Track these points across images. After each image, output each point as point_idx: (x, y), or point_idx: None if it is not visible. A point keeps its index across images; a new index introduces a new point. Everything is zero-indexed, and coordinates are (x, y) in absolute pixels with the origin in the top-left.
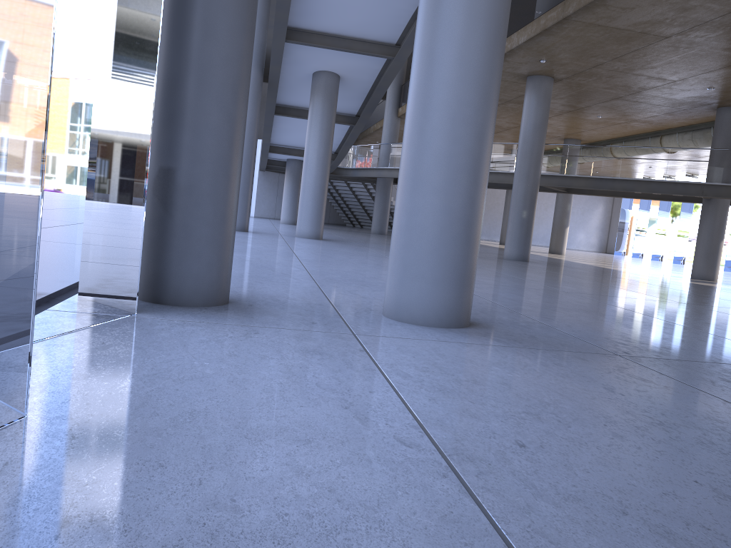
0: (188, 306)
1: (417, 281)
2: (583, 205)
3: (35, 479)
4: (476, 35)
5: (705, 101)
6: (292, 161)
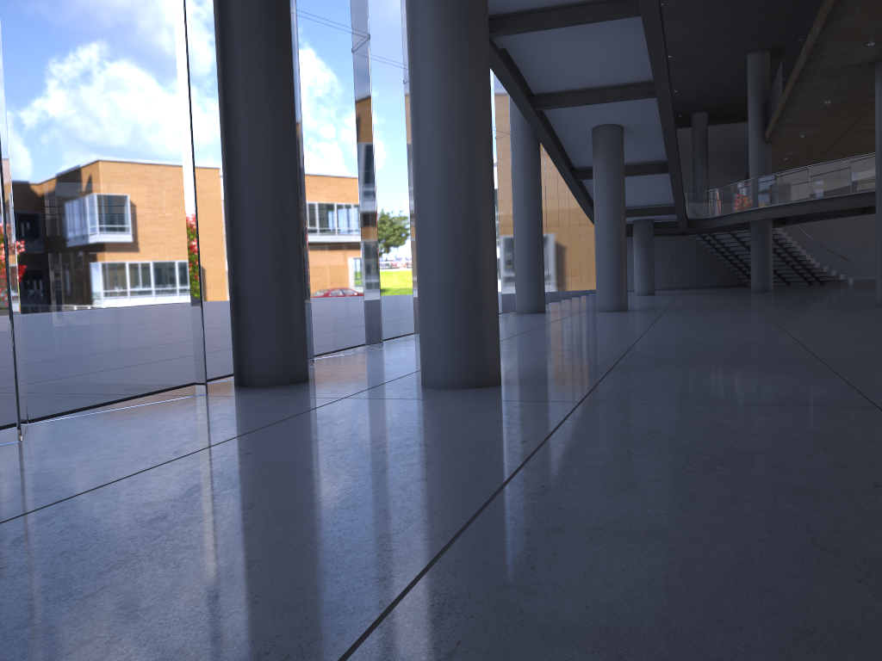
0: (260, 386)
1: (428, 350)
2: None
3: None
4: (439, 128)
5: None
6: (638, 222)
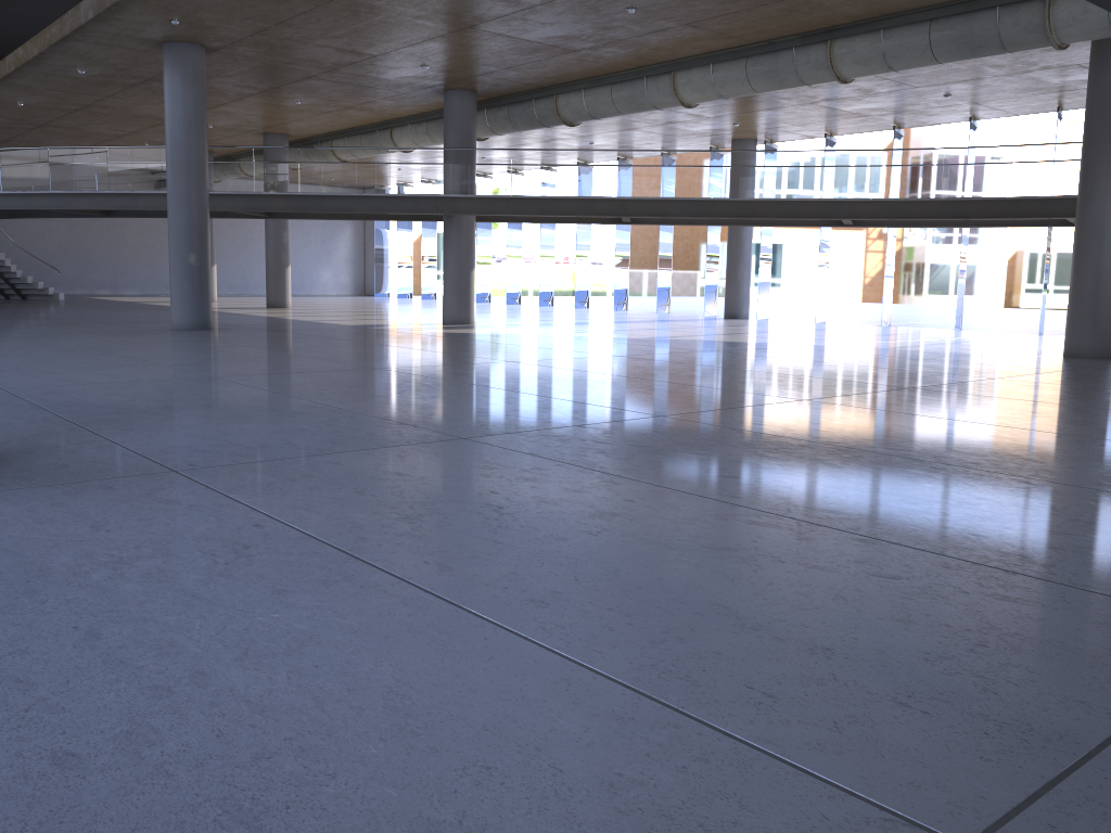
0: None
1: None
2: (323, 228)
3: None
4: None
5: (426, 83)
6: None
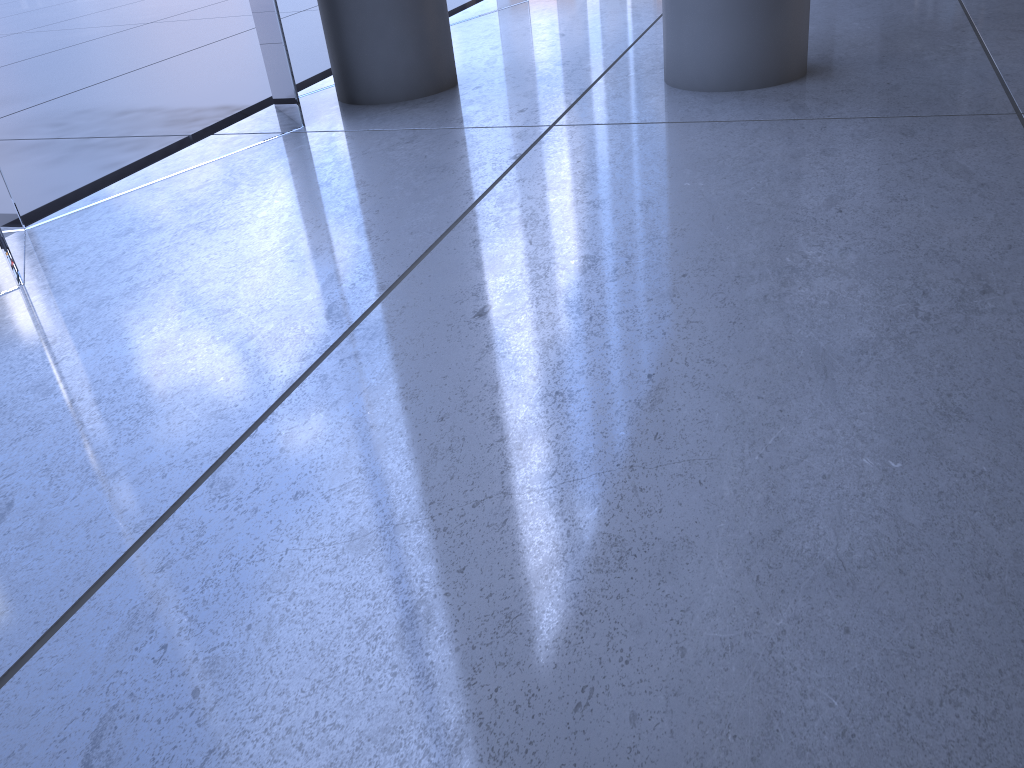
0: (386, 103)
1: (686, 20)
2: None
3: None
4: None
5: None
6: None
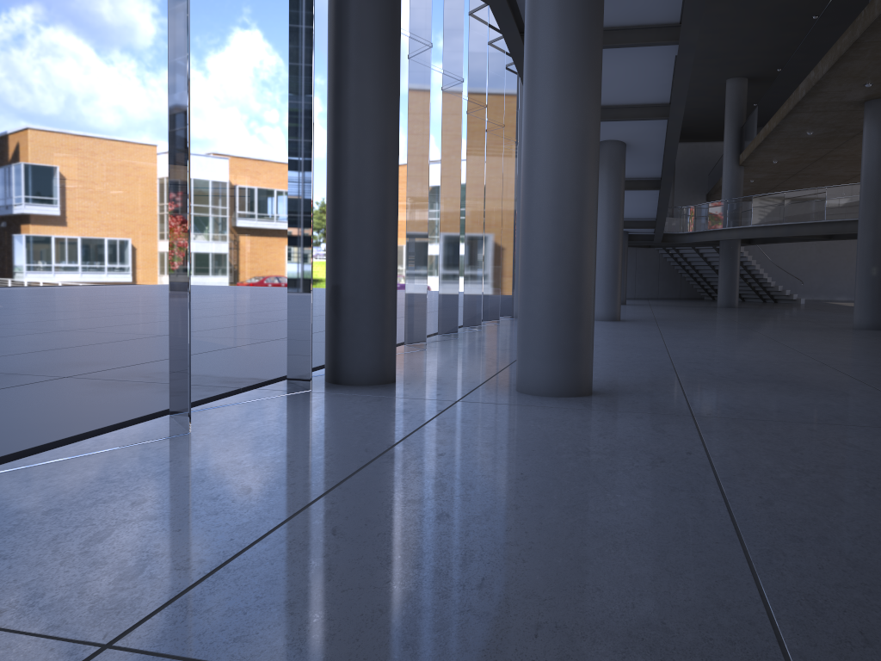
0: (357, 385)
1: (530, 358)
2: None
3: (171, 451)
4: (557, 150)
5: None
6: None
